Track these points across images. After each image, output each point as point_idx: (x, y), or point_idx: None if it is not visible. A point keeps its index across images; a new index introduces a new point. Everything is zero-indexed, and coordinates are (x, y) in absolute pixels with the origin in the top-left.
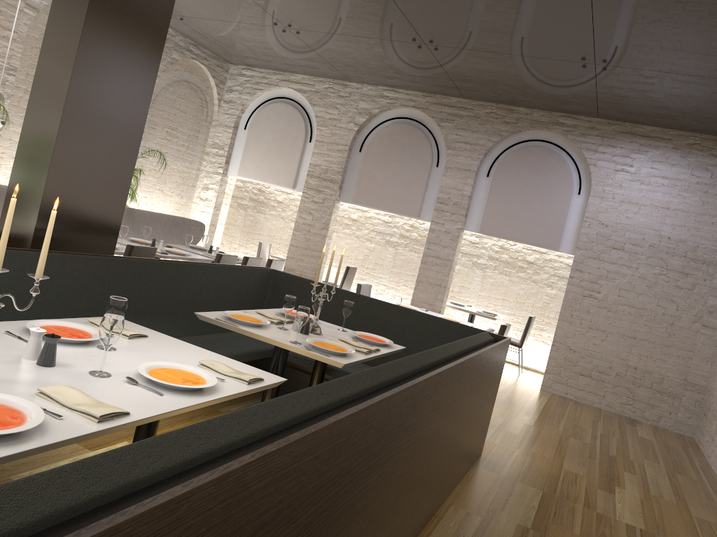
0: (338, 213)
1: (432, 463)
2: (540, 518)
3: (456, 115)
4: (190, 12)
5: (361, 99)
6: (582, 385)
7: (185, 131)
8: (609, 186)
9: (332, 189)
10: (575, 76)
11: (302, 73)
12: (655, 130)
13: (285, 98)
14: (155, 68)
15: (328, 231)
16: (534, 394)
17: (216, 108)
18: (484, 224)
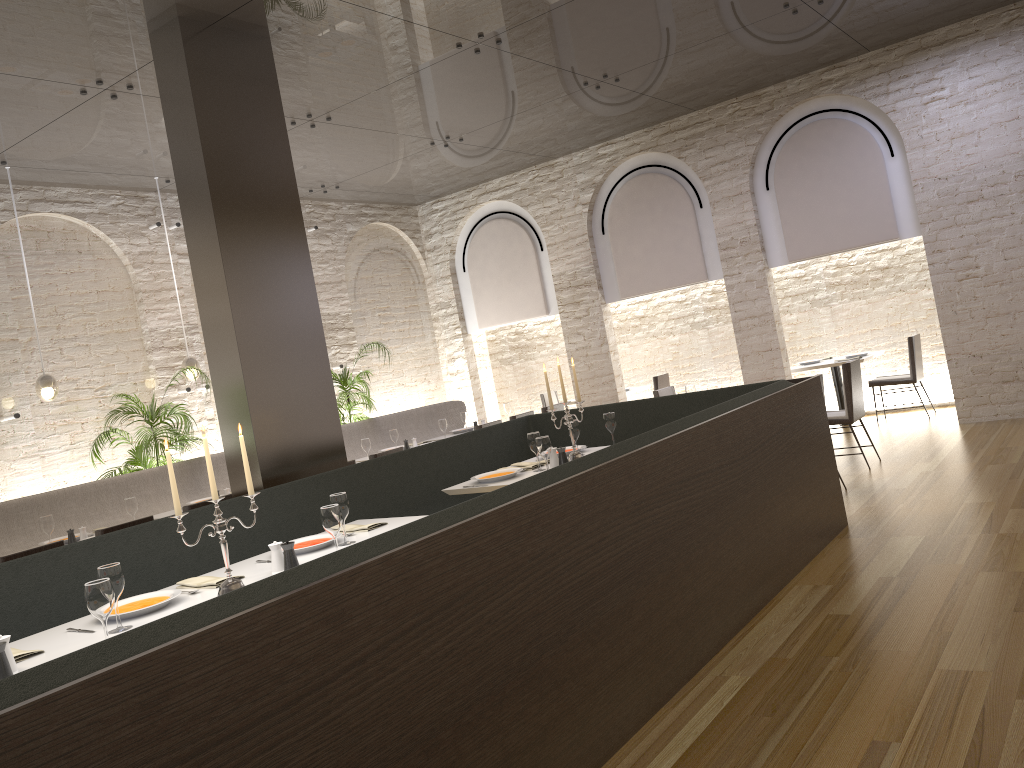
0: (619, 318)
1: (721, 539)
2: (914, 563)
3: (695, 135)
4: (341, 176)
5: (577, 172)
6: (1012, 395)
7: (398, 305)
8: (925, 127)
9: (591, 294)
10: (796, 26)
11: (497, 176)
12: (952, 29)
13: (492, 214)
14: (308, 265)
15: (608, 346)
16: (947, 433)
17: (422, 262)
18: (790, 249)
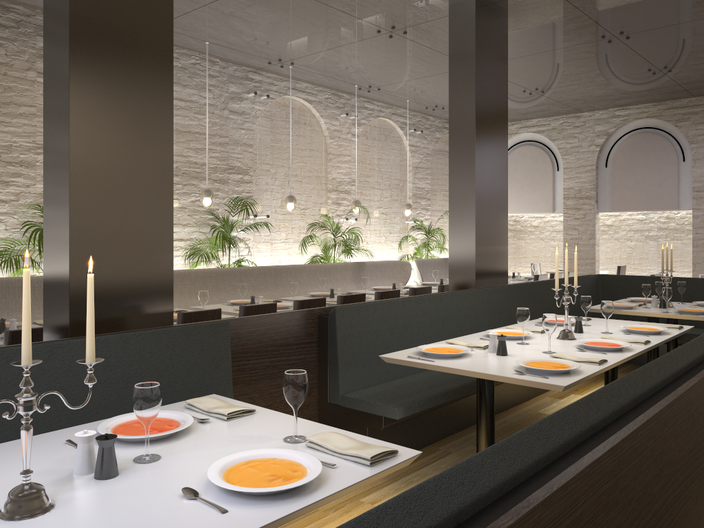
0: None
1: None
2: None
3: (691, 113)
4: None
5: (596, 124)
6: None
7: None
8: None
9: (589, 204)
10: None
11: (537, 117)
12: None
13: (526, 141)
14: (506, 158)
15: (595, 240)
16: None
17: None
18: None
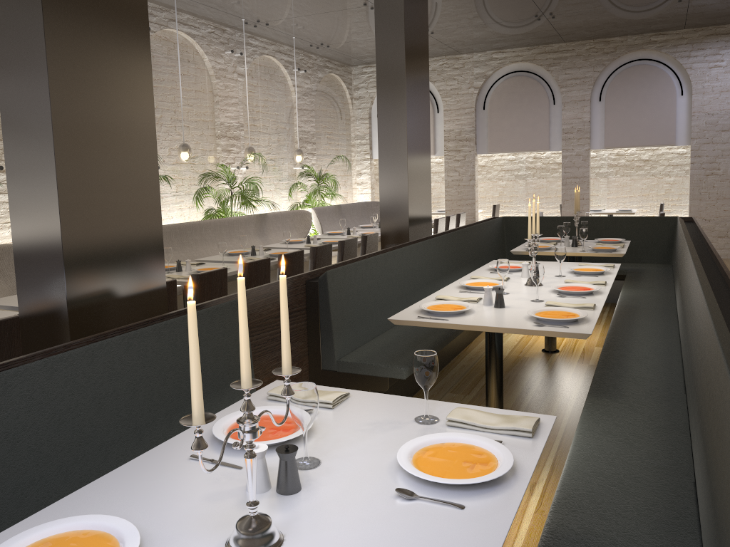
0: None
1: None
2: None
3: (561, 58)
4: (340, 40)
5: (474, 66)
6: (721, 245)
7: (338, 133)
8: (707, 82)
9: (469, 146)
10: (670, 8)
11: None
12: None
13: None
14: (428, 105)
15: (475, 181)
16: None
17: (351, 106)
18: (607, 140)
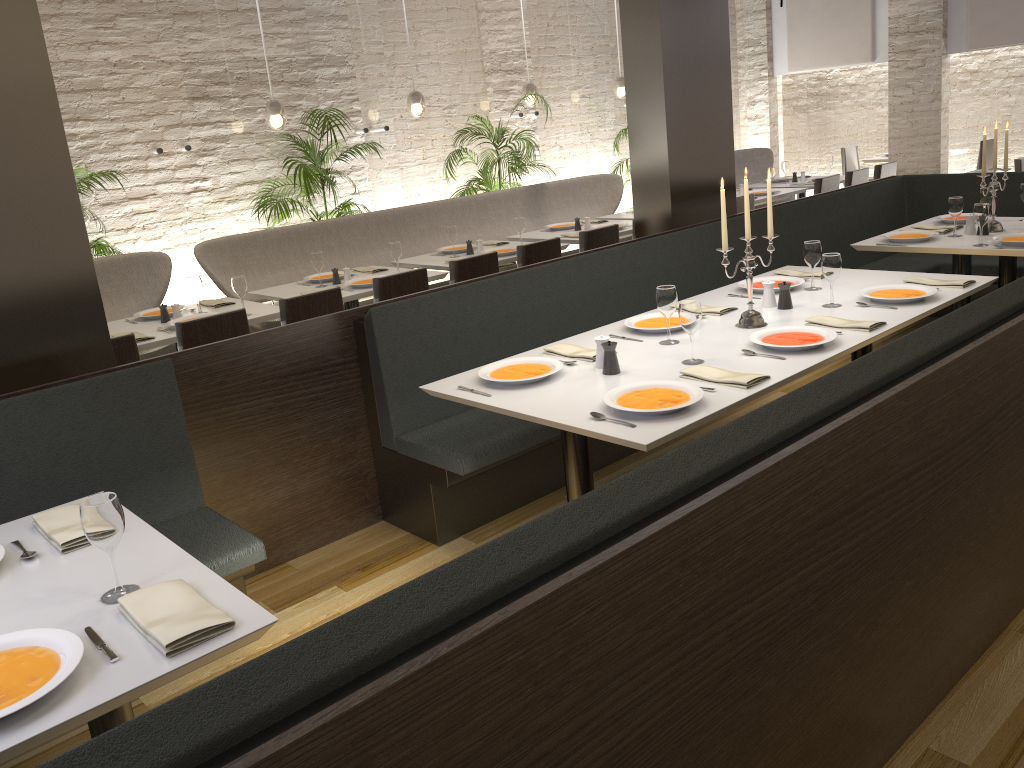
0: None
1: None
2: None
3: None
4: None
5: None
6: None
7: None
8: None
9: (932, 42)
10: None
11: None
12: None
13: None
14: None
15: (940, 103)
16: None
17: None
18: None
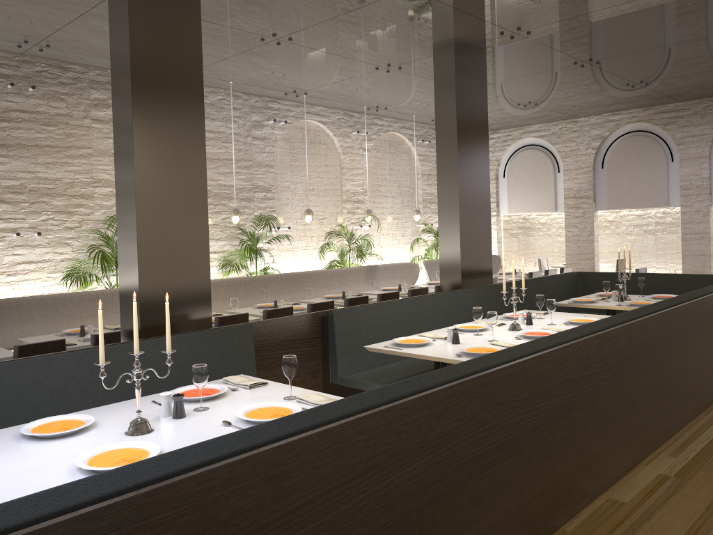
0: None
1: None
2: None
3: (677, 117)
4: None
5: (591, 128)
6: None
7: None
8: None
9: (588, 203)
10: None
11: (538, 123)
12: None
13: (529, 145)
14: (488, 176)
15: (594, 236)
16: None
17: None
18: None
